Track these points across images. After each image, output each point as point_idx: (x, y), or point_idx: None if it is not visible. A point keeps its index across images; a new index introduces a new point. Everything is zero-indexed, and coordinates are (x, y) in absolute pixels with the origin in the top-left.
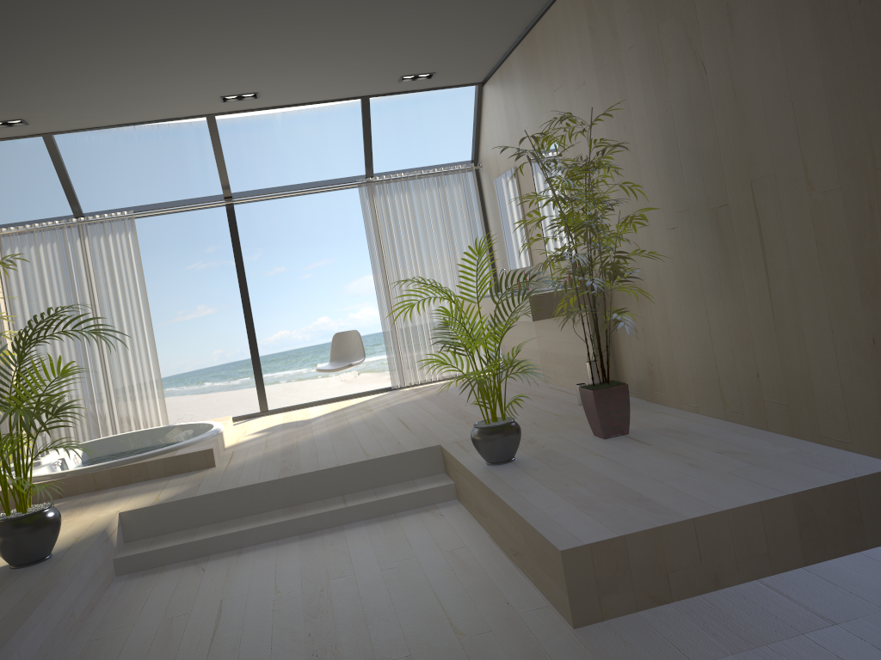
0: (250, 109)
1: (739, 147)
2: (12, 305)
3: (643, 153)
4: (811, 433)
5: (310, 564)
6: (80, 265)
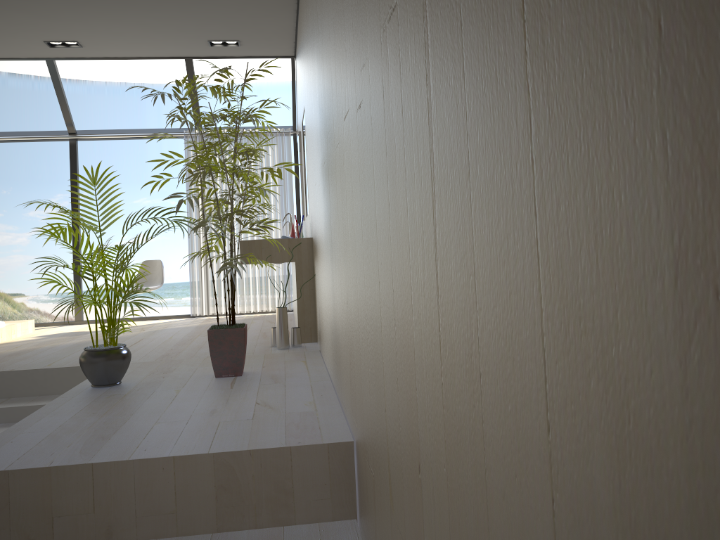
0: (84, 57)
1: (325, 104)
2: None
3: (314, 114)
4: (341, 396)
5: None
6: None
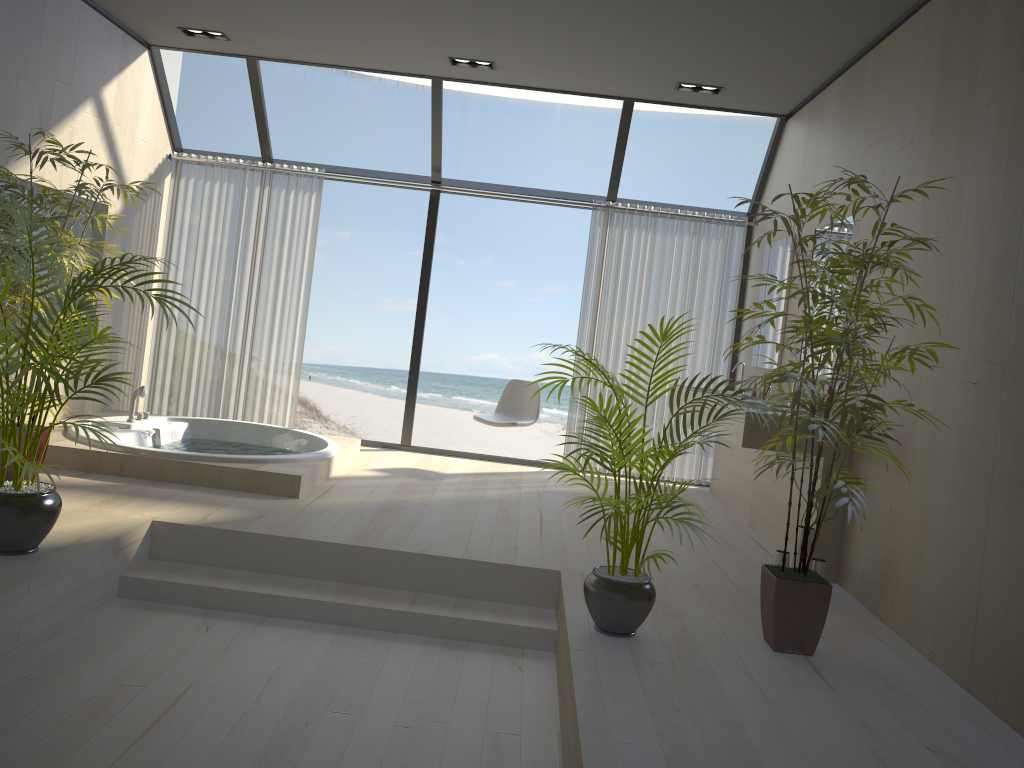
0: (485, 82)
1: None
2: (170, 241)
3: (964, 262)
4: None
5: (322, 675)
6: (251, 216)
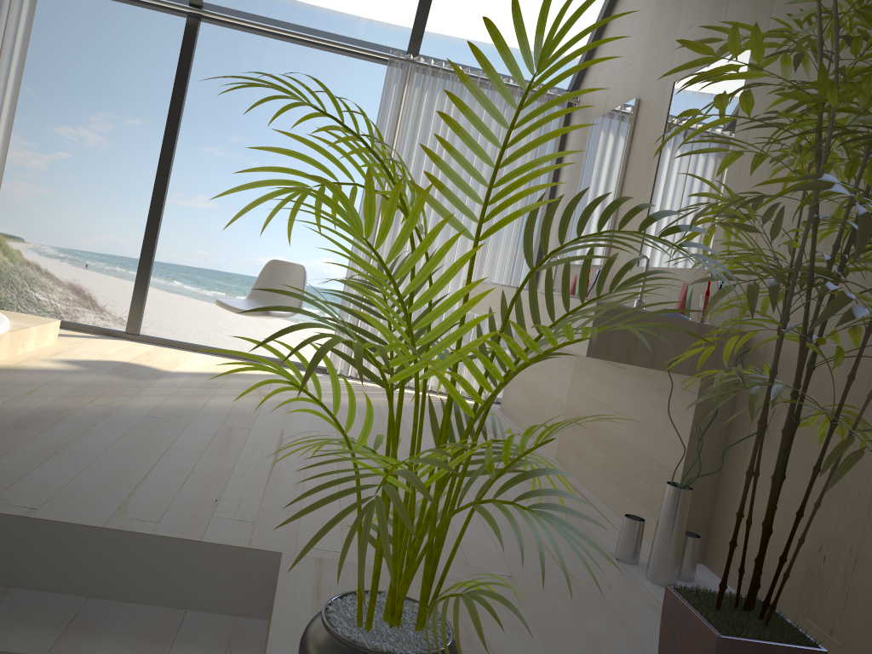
0: None
1: None
2: None
3: None
4: None
5: None
6: None
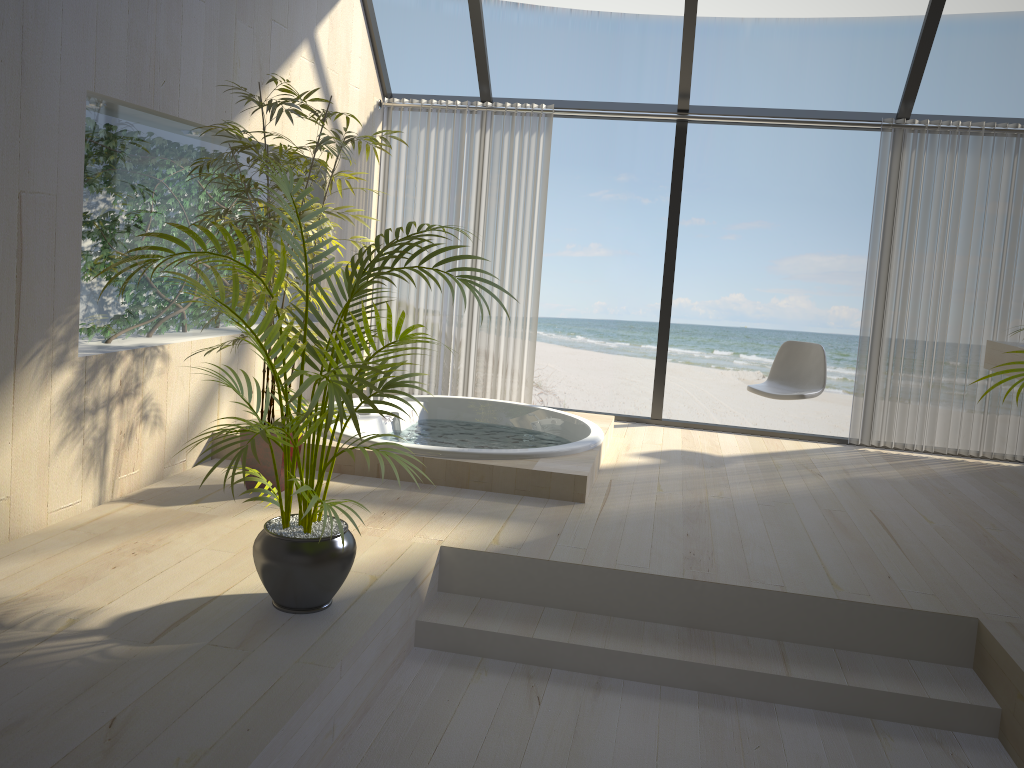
0: None
1: None
2: (385, 199)
3: None
4: None
5: None
6: (473, 165)
